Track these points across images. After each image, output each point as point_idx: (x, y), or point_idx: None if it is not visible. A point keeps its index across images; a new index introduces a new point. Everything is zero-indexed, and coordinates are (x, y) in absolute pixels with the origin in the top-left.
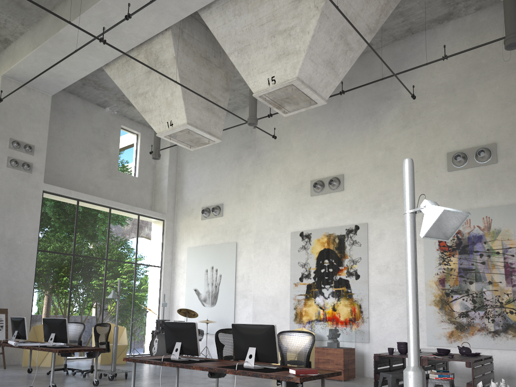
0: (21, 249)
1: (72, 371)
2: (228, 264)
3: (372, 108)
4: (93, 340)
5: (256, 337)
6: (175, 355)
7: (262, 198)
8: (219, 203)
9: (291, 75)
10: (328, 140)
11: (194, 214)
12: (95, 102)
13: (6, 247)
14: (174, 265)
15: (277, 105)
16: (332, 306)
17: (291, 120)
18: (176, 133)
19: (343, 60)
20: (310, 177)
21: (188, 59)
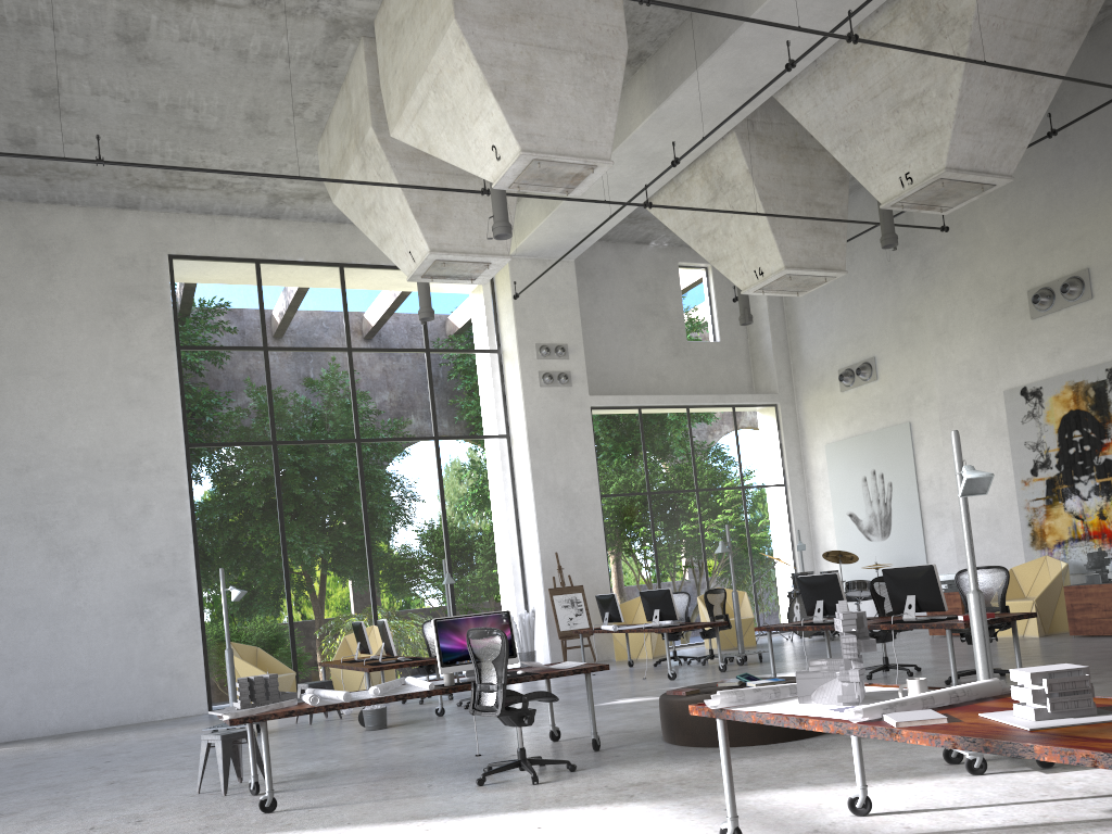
0: (580, 499)
1: (684, 660)
2: (900, 462)
3: None
4: (701, 616)
5: (913, 583)
6: (818, 616)
7: (943, 337)
8: (868, 358)
9: (936, 166)
10: (1050, 209)
11: (826, 385)
12: (632, 240)
13: (561, 500)
14: (806, 477)
15: (926, 206)
16: (1098, 511)
17: None
18: (771, 284)
19: (1030, 102)
20: (1025, 285)
21: (769, 163)
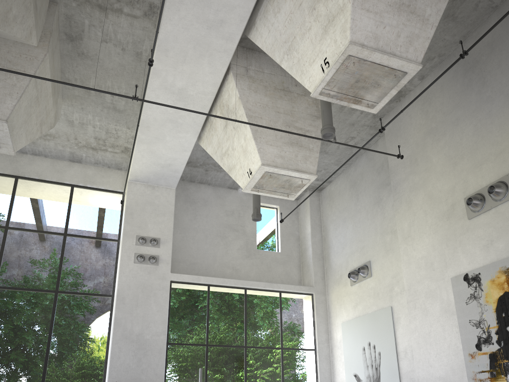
0: (150, 343)
1: None
2: (385, 337)
3: None
4: None
5: None
6: None
7: (407, 240)
8: (366, 261)
9: (343, 43)
10: (477, 136)
11: (343, 281)
12: (225, 185)
13: (134, 343)
14: (331, 346)
15: (352, 97)
16: None
17: (424, 131)
18: (259, 182)
19: None
20: (462, 194)
21: (258, 95)
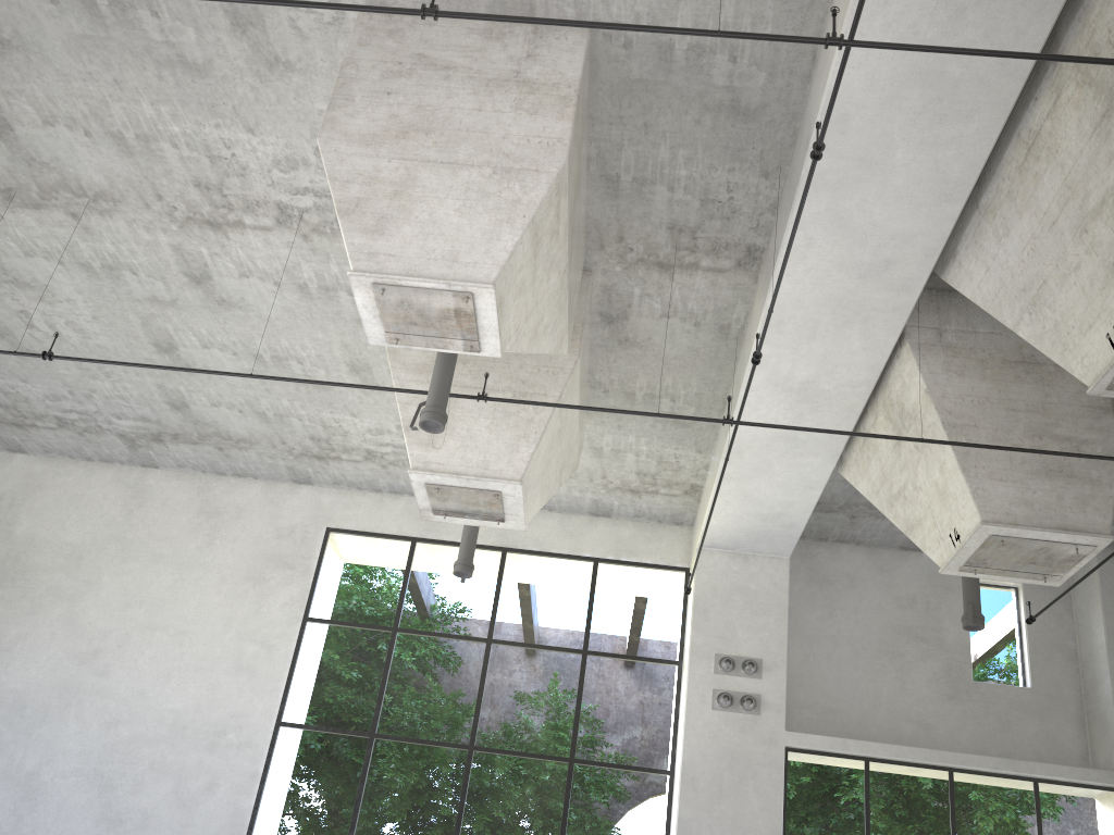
0: None
1: None
2: None
3: None
4: None
5: None
6: None
7: None
8: None
9: None
10: None
11: None
12: (894, 544)
13: None
14: None
15: None
16: None
17: None
18: (978, 554)
19: None
20: None
21: (966, 381)
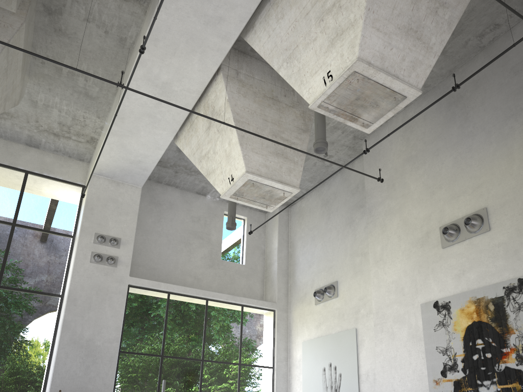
0: (101, 350)
1: None
2: (347, 358)
3: (515, 105)
4: None
5: None
6: None
7: (379, 263)
8: (333, 281)
9: (350, 59)
10: (457, 168)
11: (307, 300)
12: (194, 190)
13: (83, 349)
14: (289, 364)
15: (349, 114)
16: None
17: (404, 158)
18: (240, 189)
19: (435, 23)
20: (438, 223)
21: (247, 101)
